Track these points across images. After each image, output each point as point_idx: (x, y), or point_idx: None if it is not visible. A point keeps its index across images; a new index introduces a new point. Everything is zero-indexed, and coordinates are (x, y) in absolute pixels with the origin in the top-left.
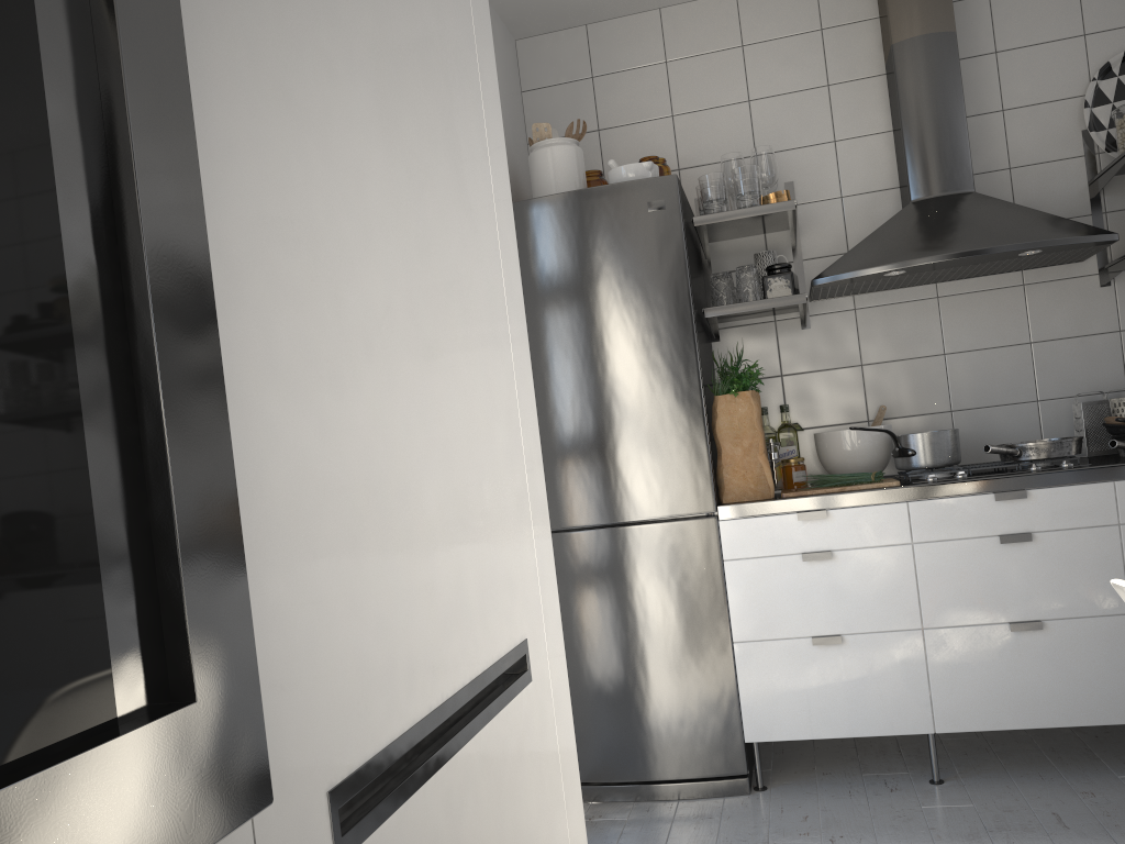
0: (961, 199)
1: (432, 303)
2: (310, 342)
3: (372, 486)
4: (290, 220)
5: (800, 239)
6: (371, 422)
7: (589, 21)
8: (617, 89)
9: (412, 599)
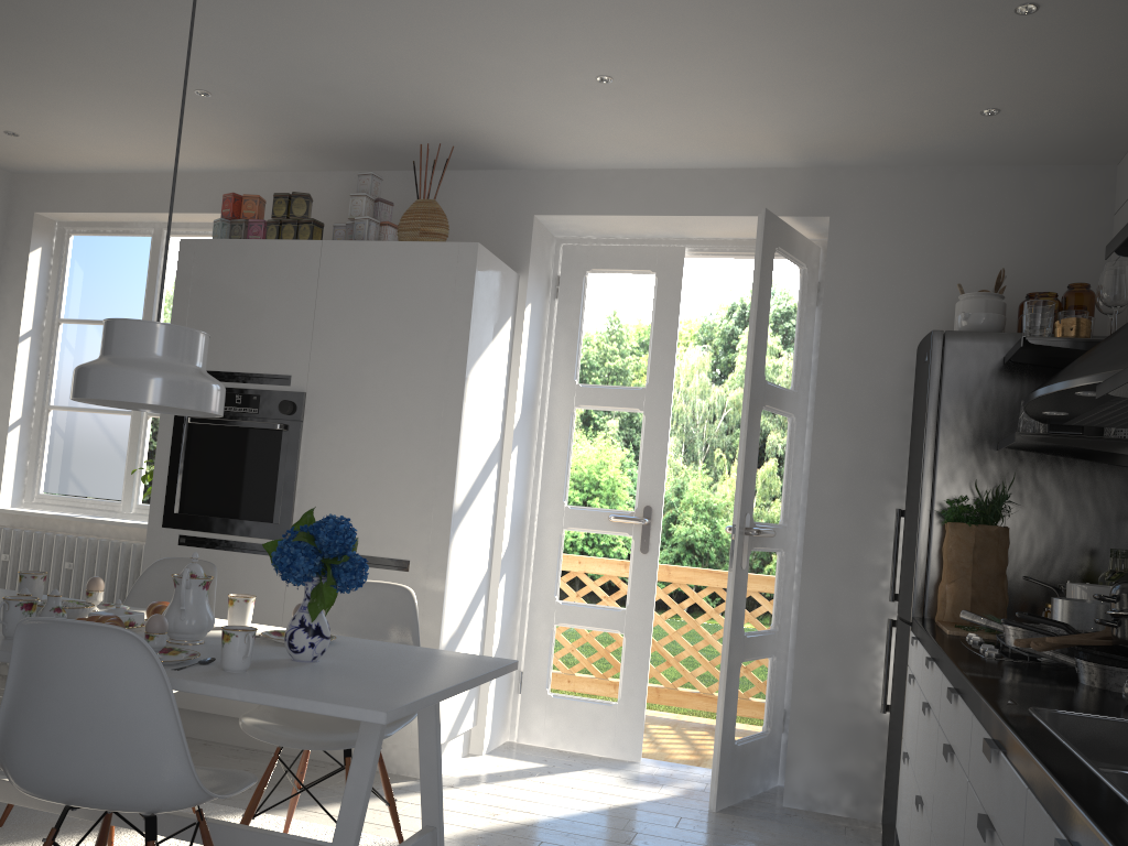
0: None
1: (379, 473)
2: (324, 482)
3: (337, 507)
4: (325, 463)
5: None
6: (341, 496)
7: None
8: None
9: None
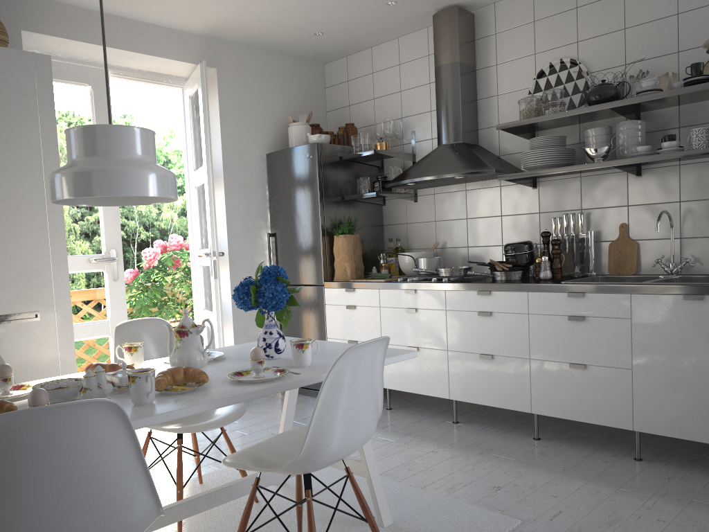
0: (449, 147)
1: None
2: None
3: None
4: None
5: (416, 158)
6: None
7: (346, 55)
8: (356, 86)
9: None
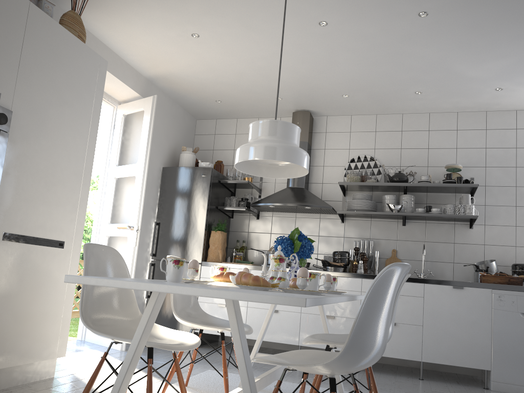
0: (298, 189)
1: (52, 183)
2: (19, 183)
3: (26, 203)
4: (20, 169)
5: (261, 192)
6: (29, 195)
7: (217, 118)
8: (221, 139)
9: (30, 220)
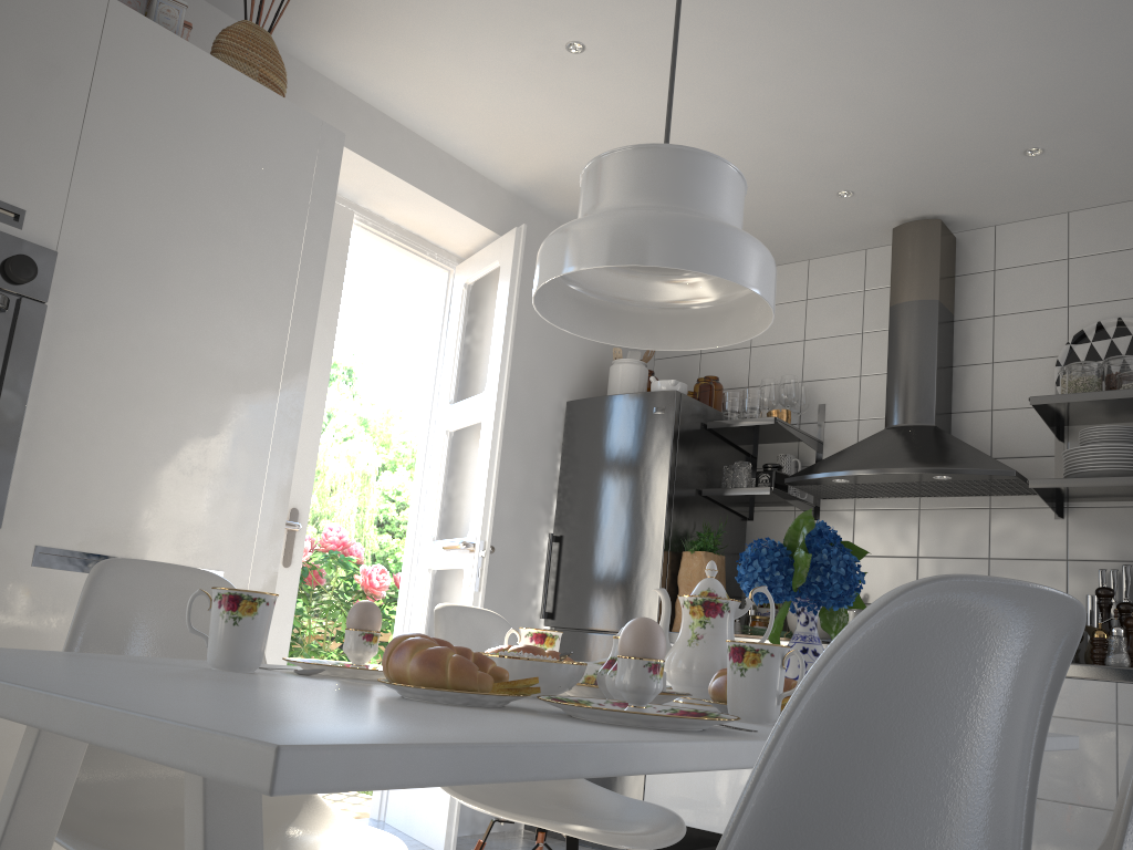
0: (915, 430)
1: (184, 426)
2: (81, 425)
3: (104, 474)
4: (85, 391)
5: (823, 448)
6: (112, 455)
7: None
8: None
9: (117, 517)
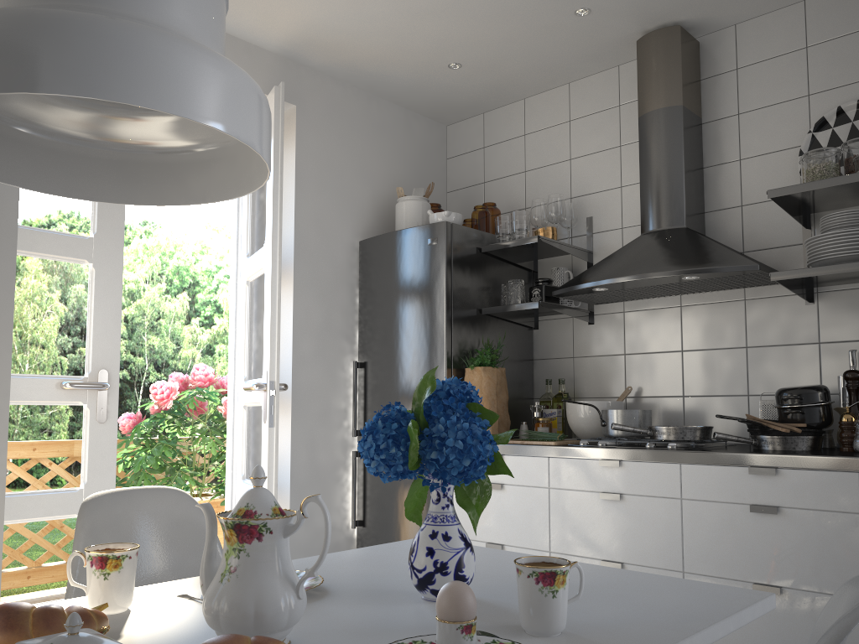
0: (666, 233)
1: None
2: None
3: None
4: None
5: (593, 258)
6: None
7: (484, 111)
8: (496, 155)
9: None
